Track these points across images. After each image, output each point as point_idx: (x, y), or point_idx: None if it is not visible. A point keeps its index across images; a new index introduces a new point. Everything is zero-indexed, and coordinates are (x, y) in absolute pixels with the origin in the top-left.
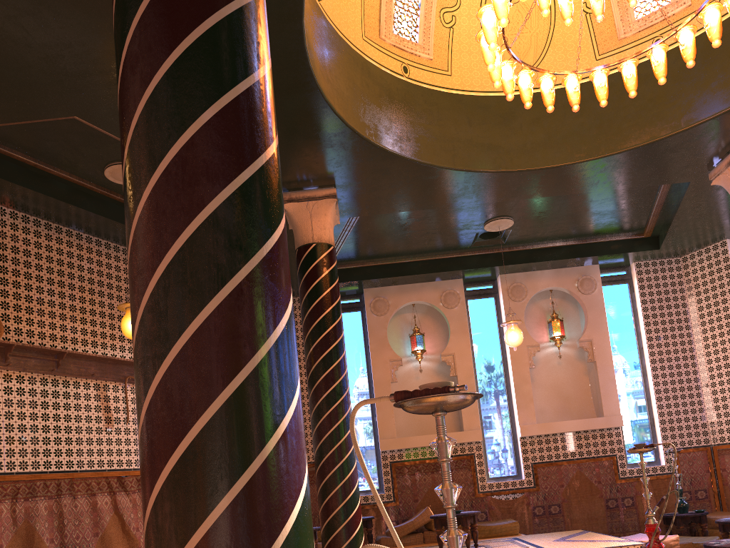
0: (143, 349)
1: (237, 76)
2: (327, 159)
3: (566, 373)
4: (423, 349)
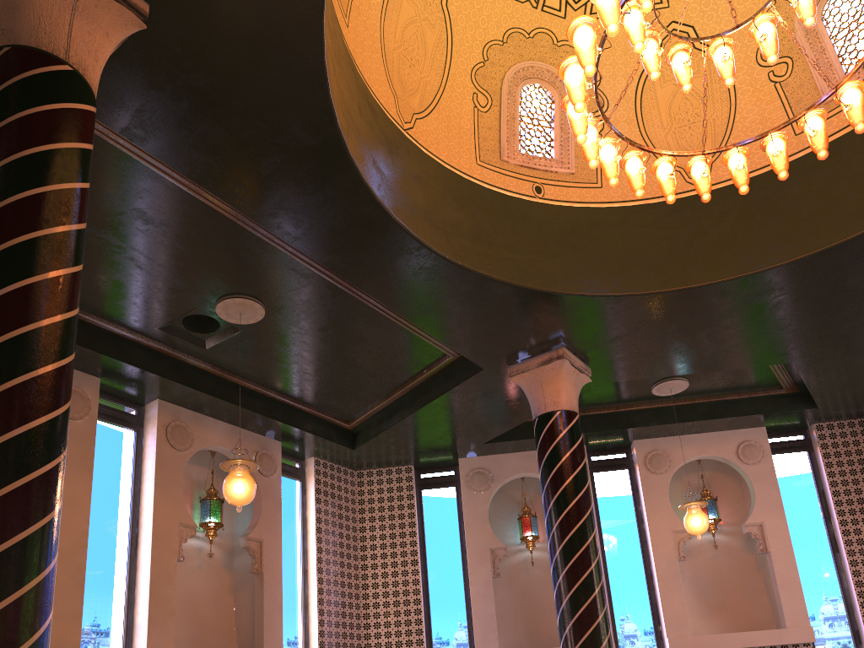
0: None
1: None
2: None
3: (207, 584)
4: None
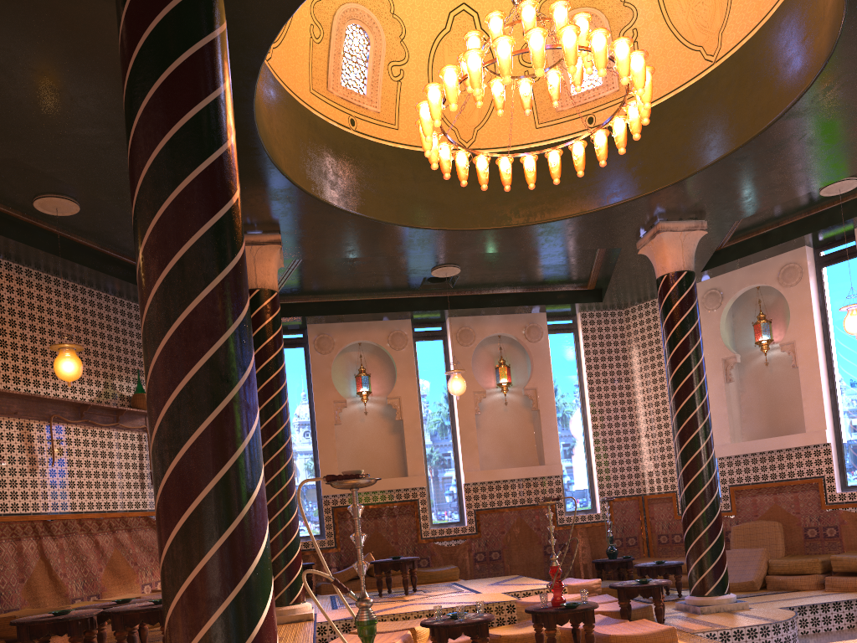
0: (162, 445)
1: (225, 263)
2: (273, 209)
3: (512, 420)
4: (369, 391)
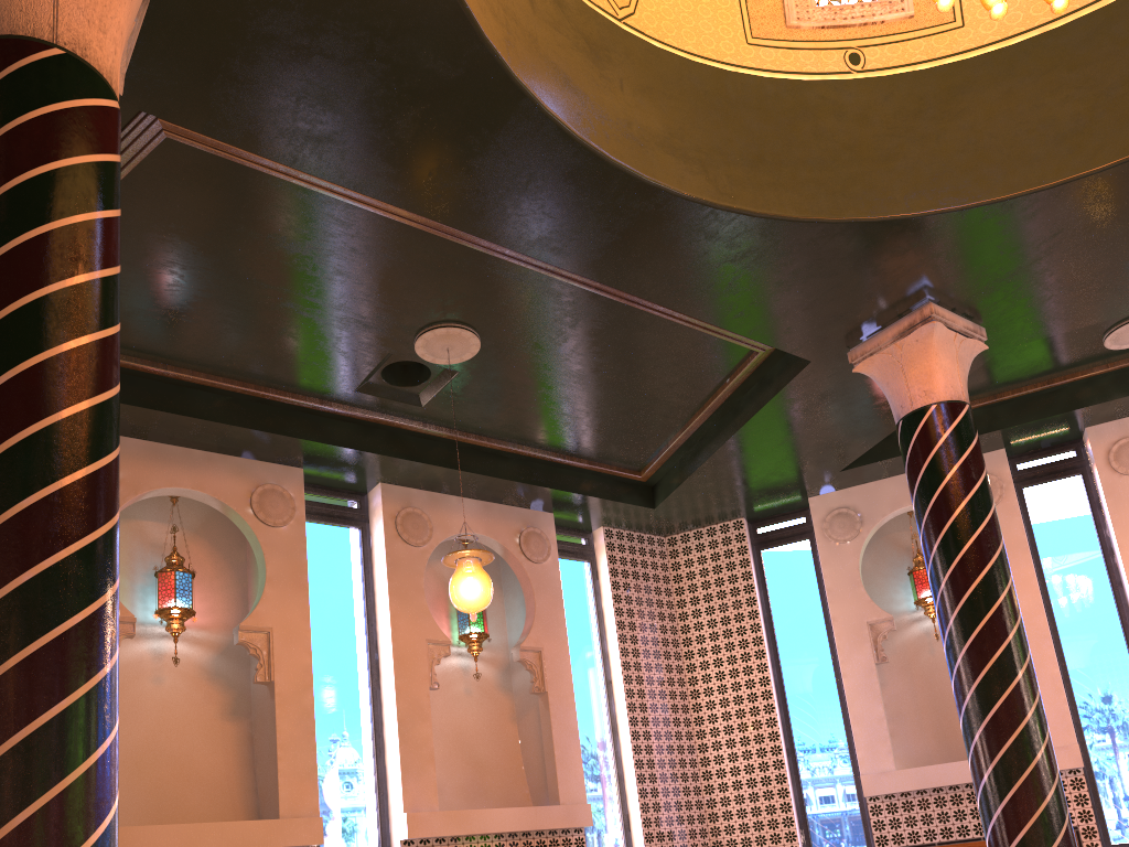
0: None
1: None
2: None
3: (480, 713)
4: (192, 610)
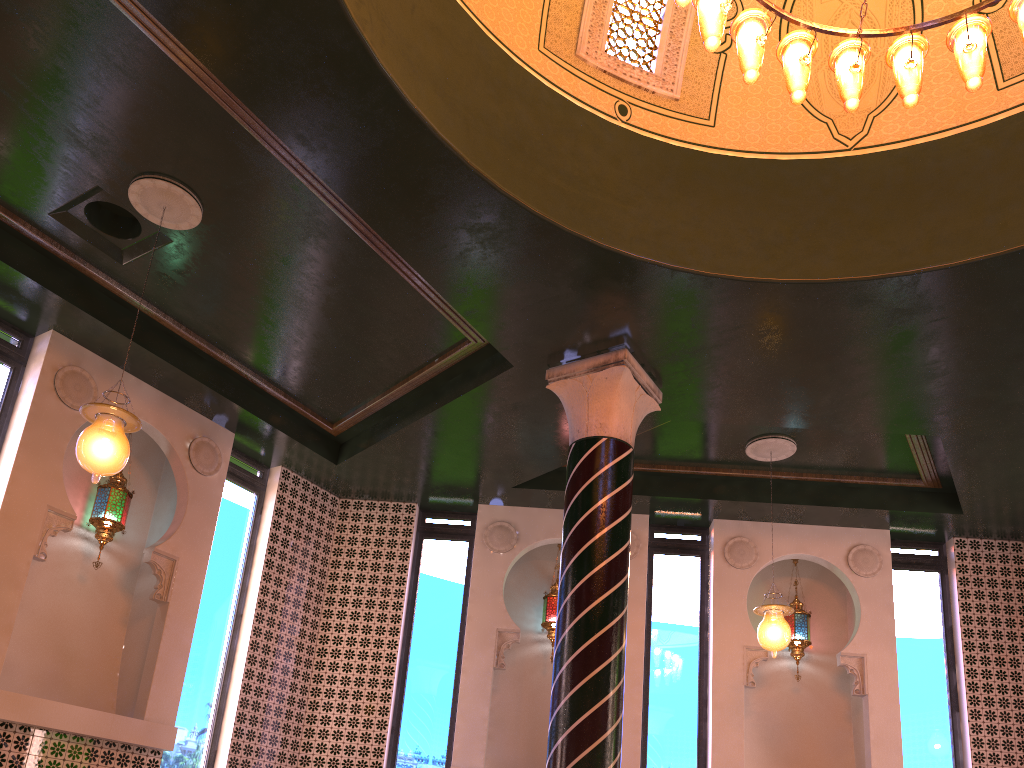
0: None
1: None
2: None
3: (88, 605)
4: None
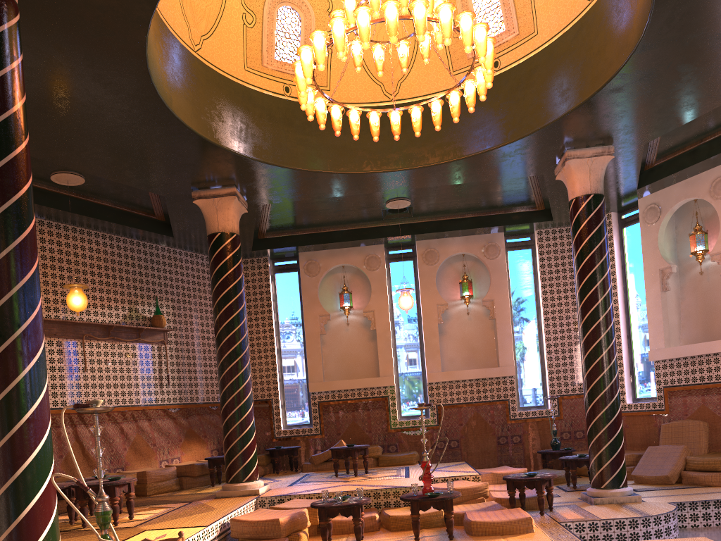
0: None
1: (1, 248)
2: (219, 169)
3: (475, 327)
4: (350, 306)
